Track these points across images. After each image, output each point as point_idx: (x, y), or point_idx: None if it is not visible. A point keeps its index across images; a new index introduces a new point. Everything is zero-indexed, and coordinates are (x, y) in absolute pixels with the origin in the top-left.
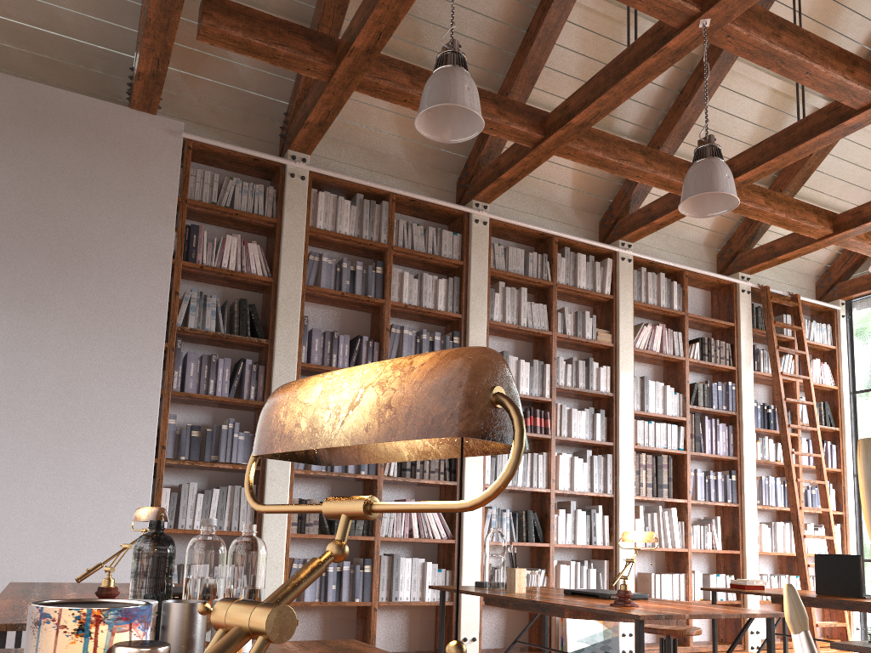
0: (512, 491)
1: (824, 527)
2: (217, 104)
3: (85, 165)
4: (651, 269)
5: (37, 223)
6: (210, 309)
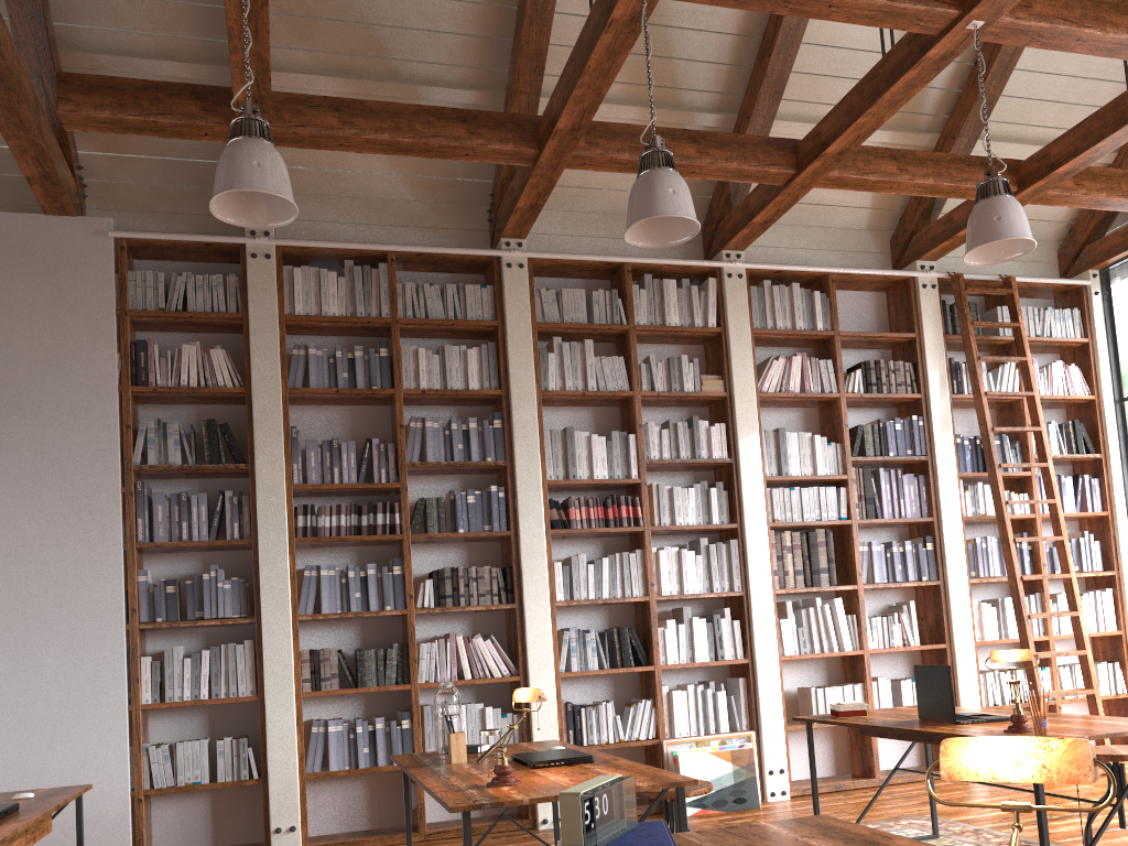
0: (600, 604)
1: (1067, 599)
2: (161, 182)
3: (1, 294)
4: (783, 279)
5: None
6: (172, 439)
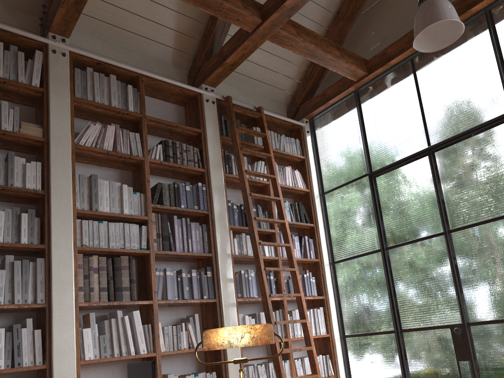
0: None
1: (299, 311)
2: None
3: None
4: (106, 74)
5: None
6: None
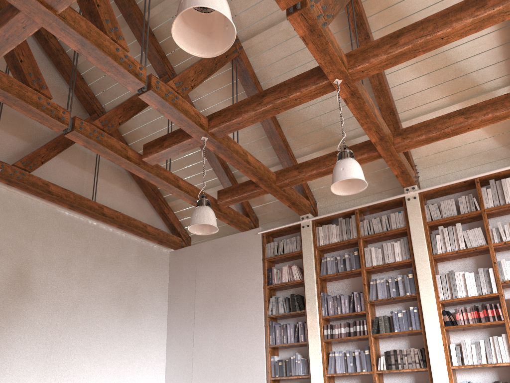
0: (484, 367)
1: None
2: (280, 208)
3: (231, 261)
4: None
5: (220, 290)
6: (280, 303)
